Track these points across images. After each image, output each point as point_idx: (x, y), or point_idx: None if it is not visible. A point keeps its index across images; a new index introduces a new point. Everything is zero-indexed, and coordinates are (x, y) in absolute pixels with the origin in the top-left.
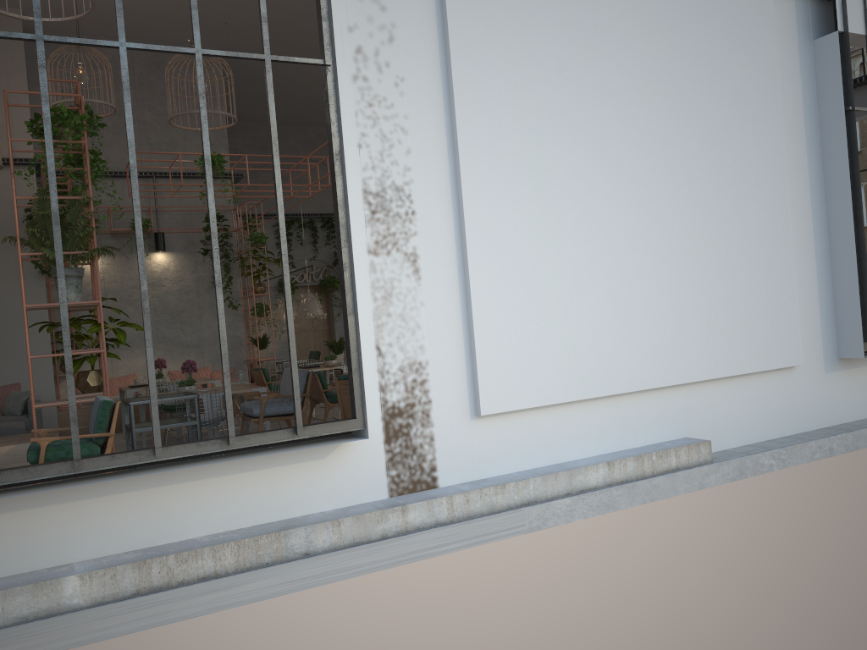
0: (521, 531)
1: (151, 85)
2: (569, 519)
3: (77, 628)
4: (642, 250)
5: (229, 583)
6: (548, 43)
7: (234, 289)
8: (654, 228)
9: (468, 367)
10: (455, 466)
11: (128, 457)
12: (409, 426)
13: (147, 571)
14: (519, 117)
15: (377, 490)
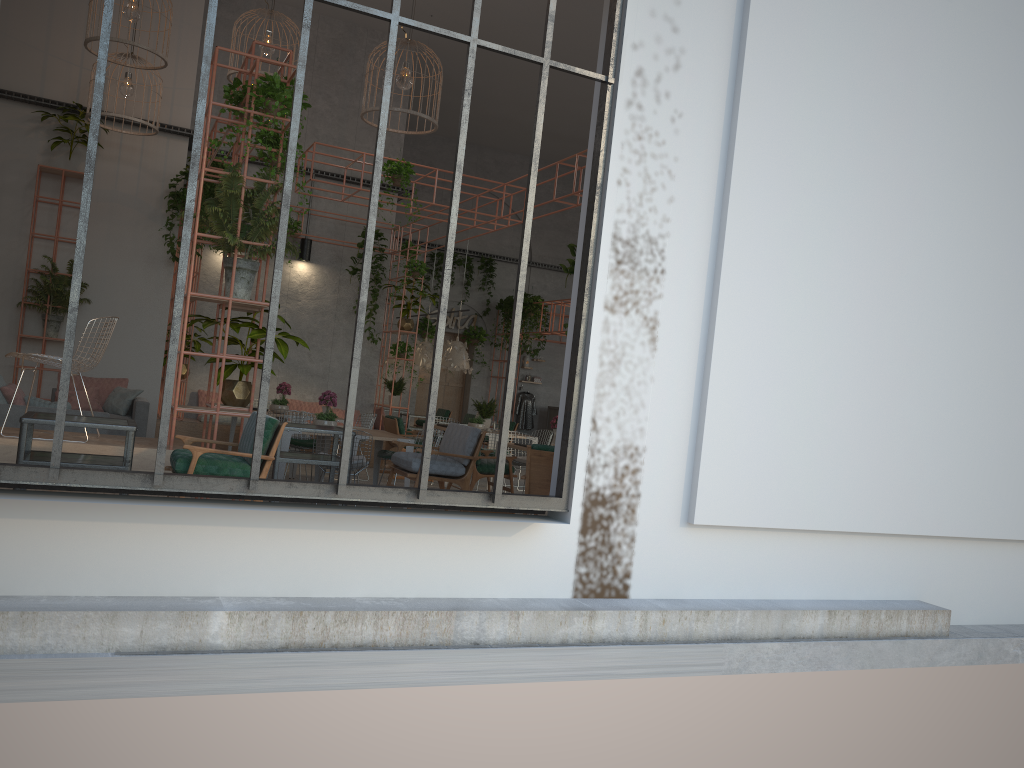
0: (717, 671)
1: (332, 70)
2: (774, 668)
3: (216, 673)
4: (911, 367)
5: (388, 658)
6: (851, 104)
7: (376, 320)
8: (930, 345)
9: (689, 464)
10: (652, 578)
11: (306, 488)
12: (610, 519)
13: (301, 625)
14: (802, 183)
15: (560, 586)
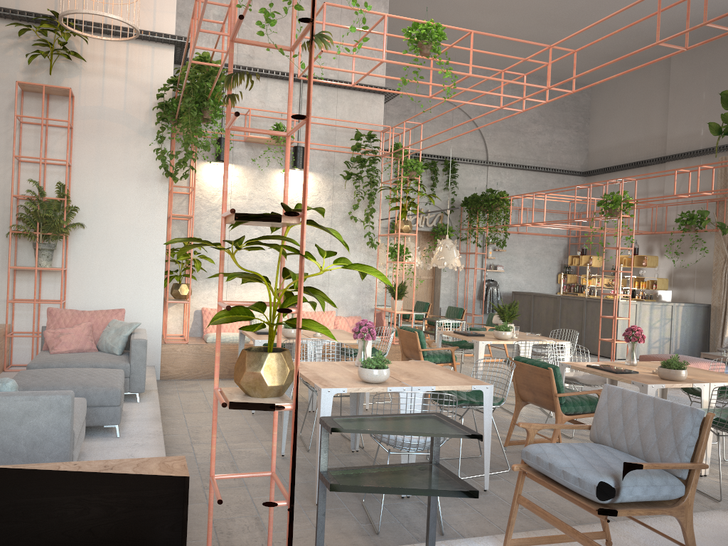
0: None
1: None
2: None
3: None
4: None
5: None
6: None
7: (371, 225)
8: None
9: None
10: None
11: None
12: None
13: None
14: None
15: None
